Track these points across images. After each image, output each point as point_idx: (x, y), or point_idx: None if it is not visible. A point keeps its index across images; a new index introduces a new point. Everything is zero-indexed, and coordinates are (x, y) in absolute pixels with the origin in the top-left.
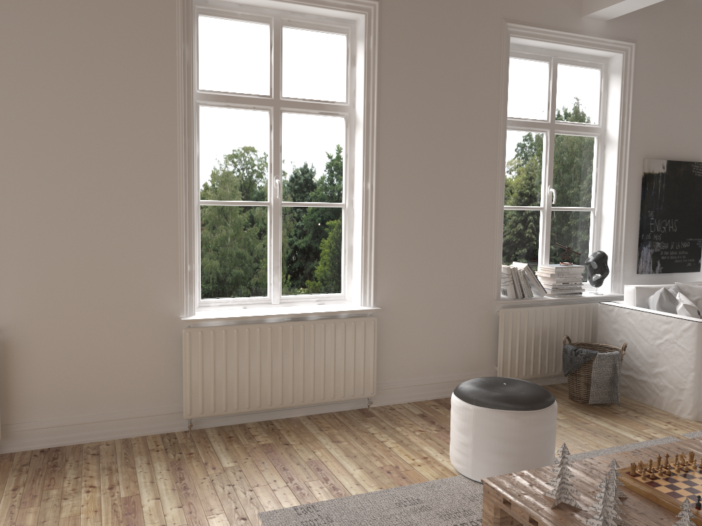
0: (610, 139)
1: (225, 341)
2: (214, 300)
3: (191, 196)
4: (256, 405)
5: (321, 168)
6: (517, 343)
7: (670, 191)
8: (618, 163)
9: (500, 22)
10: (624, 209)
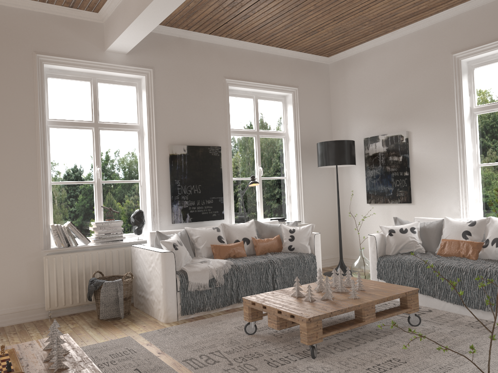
0: (145, 132)
1: None
2: None
3: None
4: None
5: None
6: (63, 280)
7: (192, 166)
8: (149, 148)
9: (31, 54)
10: (156, 180)
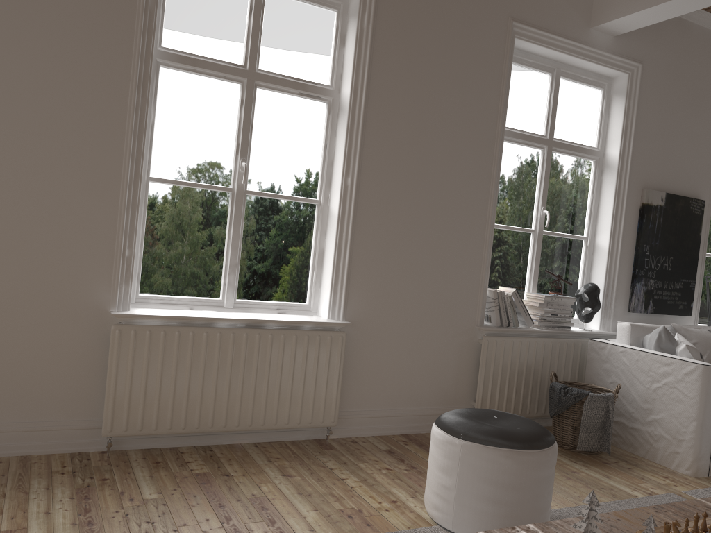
0: (609, 164)
1: (163, 344)
2: (155, 296)
3: (139, 167)
4: (193, 426)
5: (296, 156)
6: (499, 377)
7: (667, 226)
8: (616, 190)
9: (506, 20)
10: (620, 241)
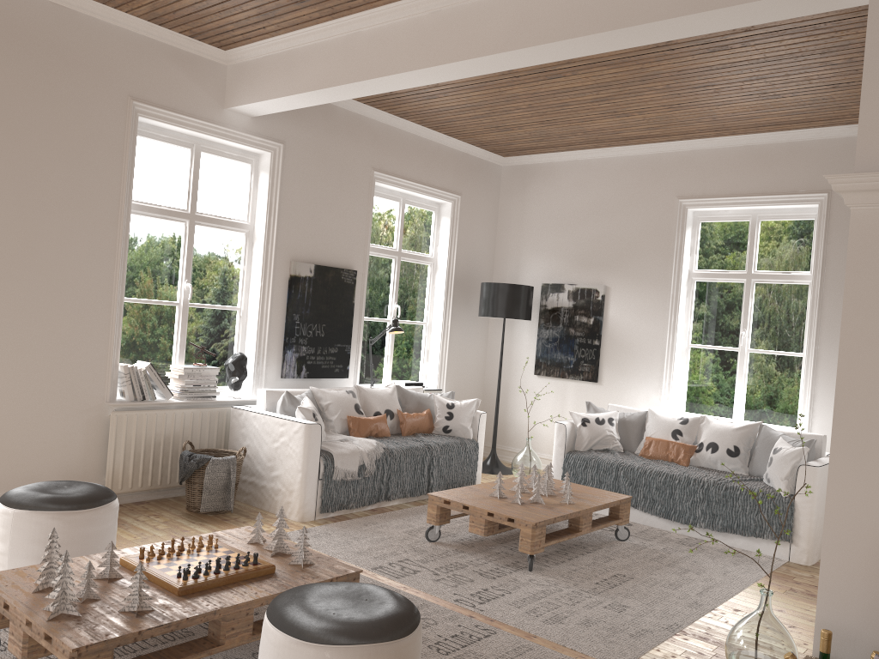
0: (258, 237)
1: None
2: None
3: None
4: None
5: None
6: (133, 450)
7: (318, 295)
8: (264, 262)
9: (126, 99)
10: (269, 311)
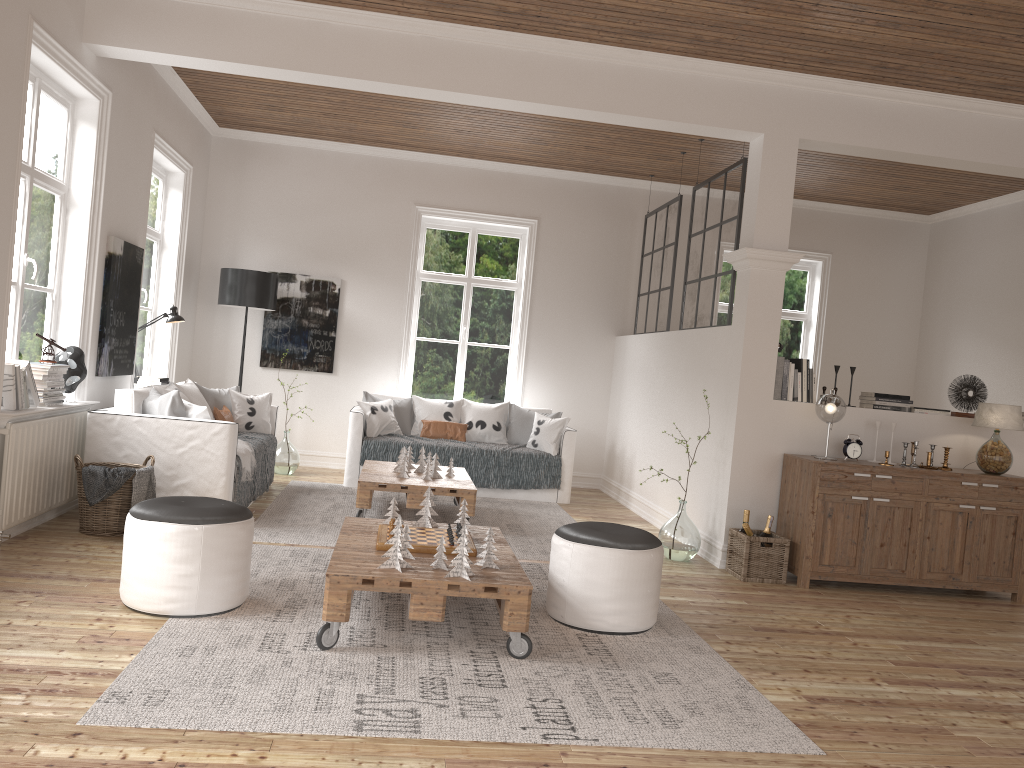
0: (78, 203)
1: None
2: None
3: None
4: None
5: None
6: (23, 472)
7: (124, 278)
8: (90, 236)
9: (28, 18)
10: (94, 295)
